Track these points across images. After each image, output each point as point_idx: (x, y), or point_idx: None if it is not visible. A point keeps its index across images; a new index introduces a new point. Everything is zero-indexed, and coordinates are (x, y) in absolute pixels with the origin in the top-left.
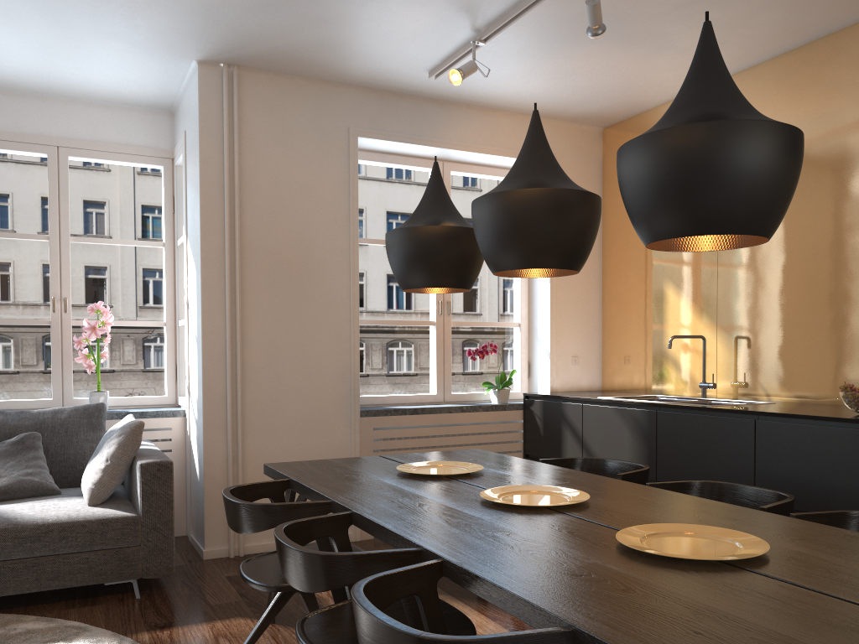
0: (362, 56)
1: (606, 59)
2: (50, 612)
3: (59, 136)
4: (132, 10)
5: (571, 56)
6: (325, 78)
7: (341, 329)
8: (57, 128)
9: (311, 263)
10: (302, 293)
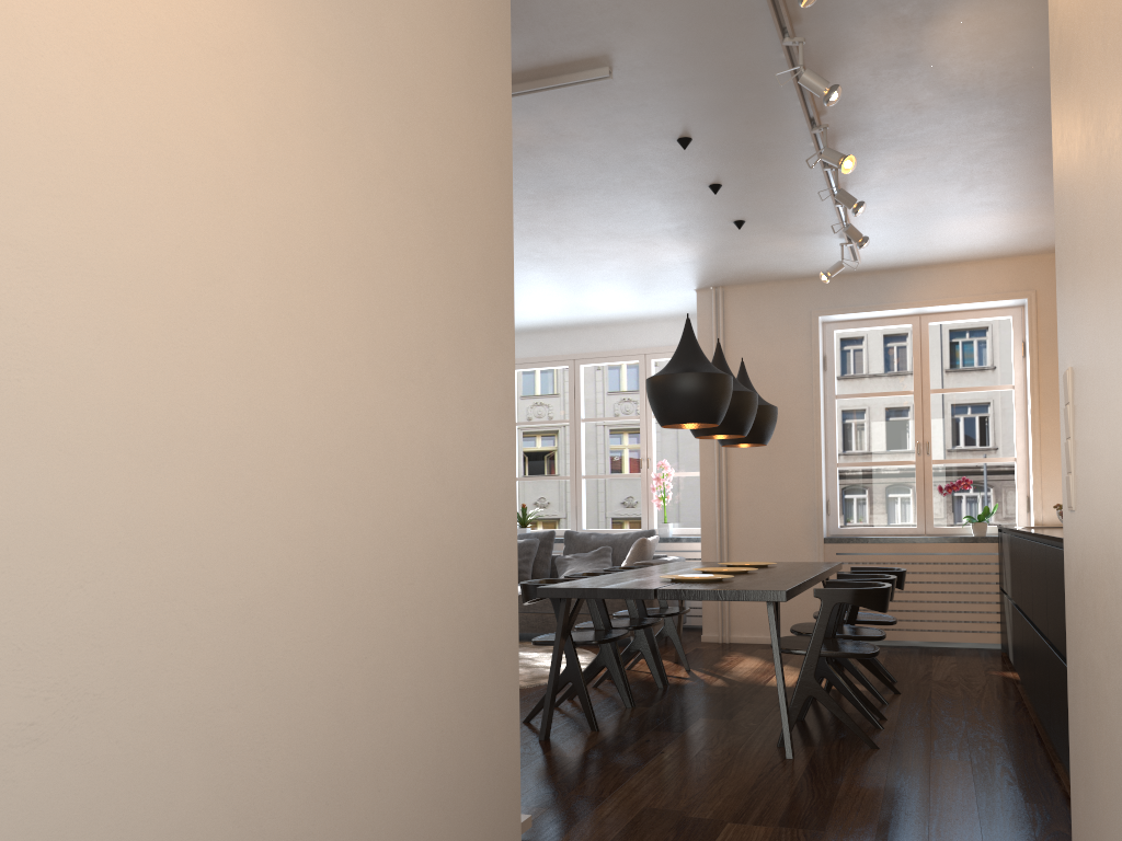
0: (790, 264)
1: (978, 222)
2: (585, 647)
3: (645, 347)
4: (632, 280)
5: (945, 228)
6: (787, 278)
7: (807, 472)
8: (644, 342)
9: (781, 422)
10: (773, 446)
